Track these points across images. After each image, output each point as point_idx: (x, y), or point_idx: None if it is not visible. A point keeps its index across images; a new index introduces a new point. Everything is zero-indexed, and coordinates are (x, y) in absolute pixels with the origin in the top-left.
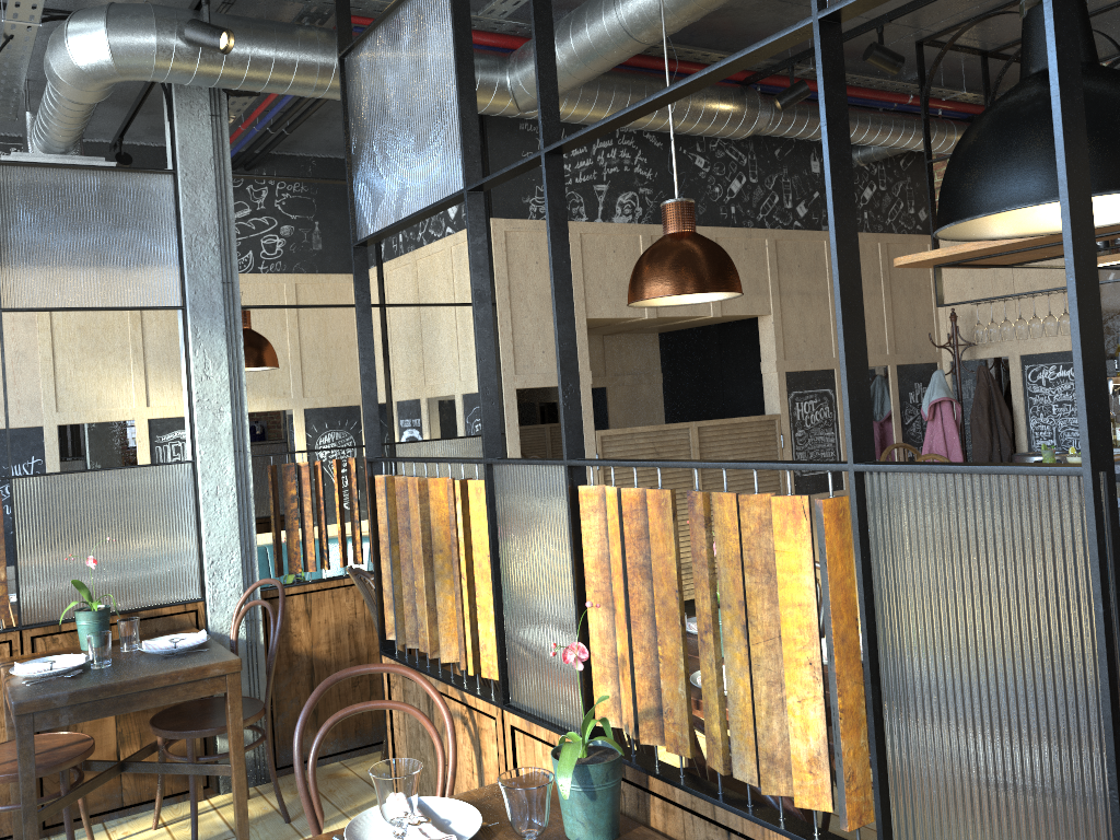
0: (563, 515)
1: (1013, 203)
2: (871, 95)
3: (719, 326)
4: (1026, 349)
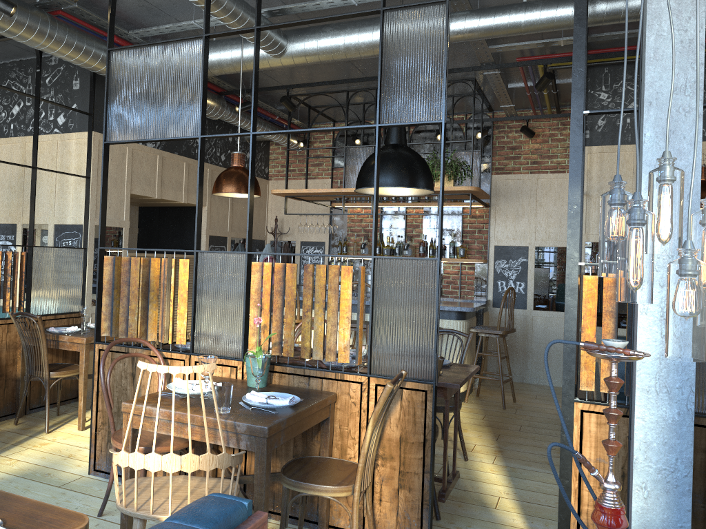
0: (240, 273)
1: (387, 185)
2: (264, 112)
3: (160, 207)
4: (303, 238)
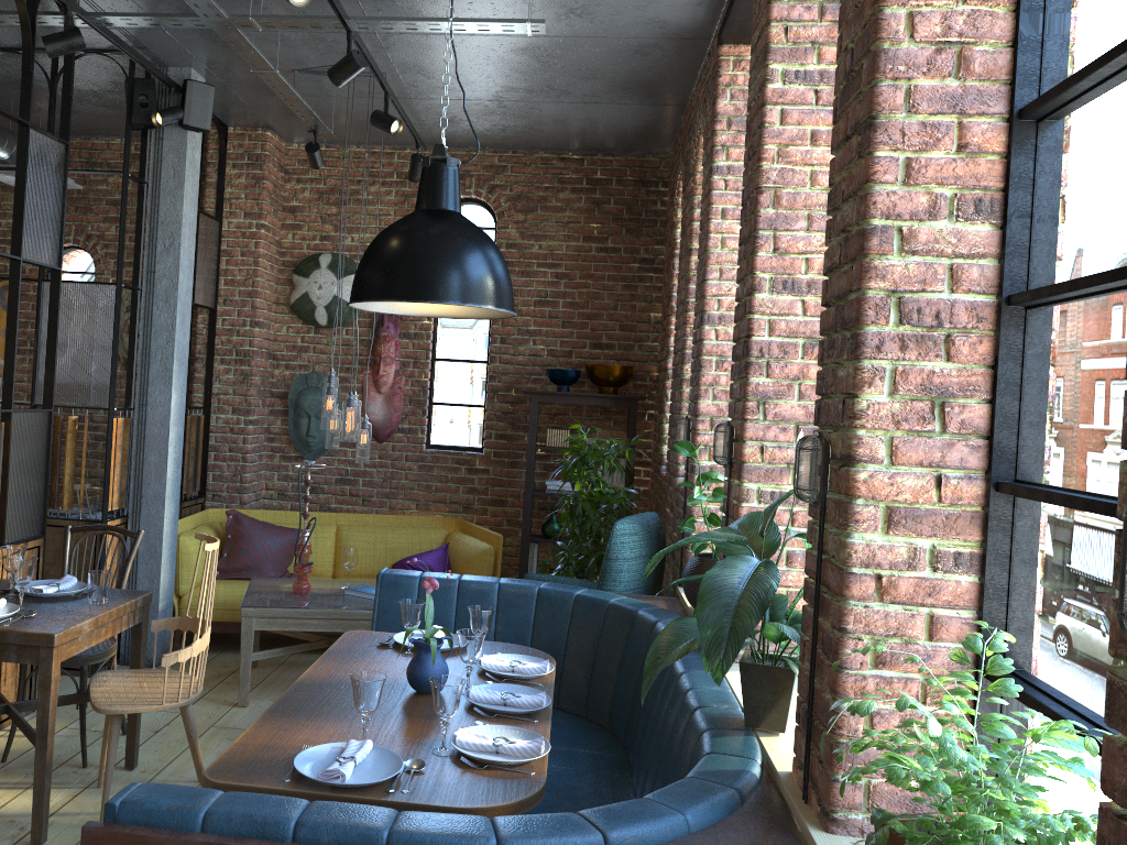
0: None
1: None
2: None
3: None
4: None
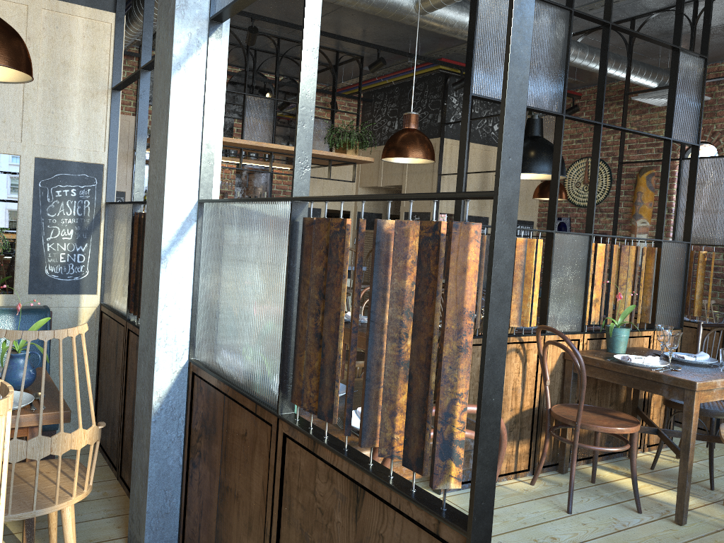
0: (583, 253)
1: (560, 174)
2: None
3: None
4: None
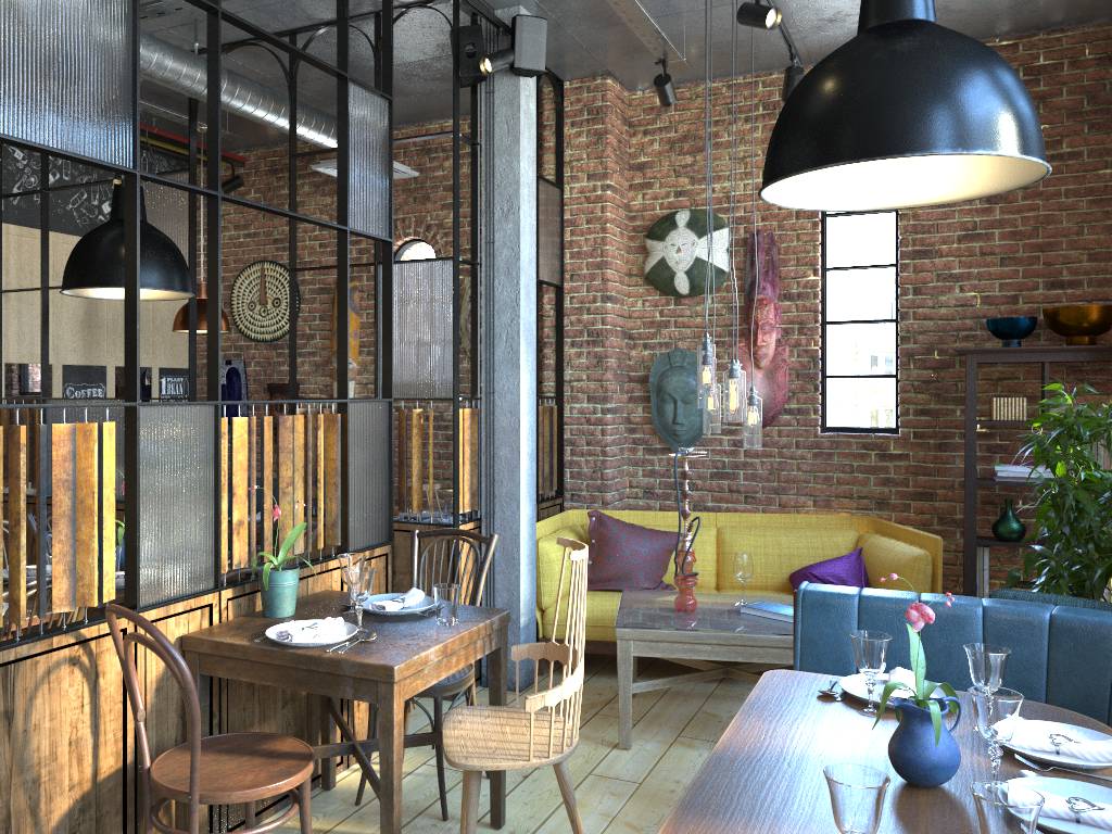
0: (206, 440)
1: (180, 289)
2: None
3: None
4: None
